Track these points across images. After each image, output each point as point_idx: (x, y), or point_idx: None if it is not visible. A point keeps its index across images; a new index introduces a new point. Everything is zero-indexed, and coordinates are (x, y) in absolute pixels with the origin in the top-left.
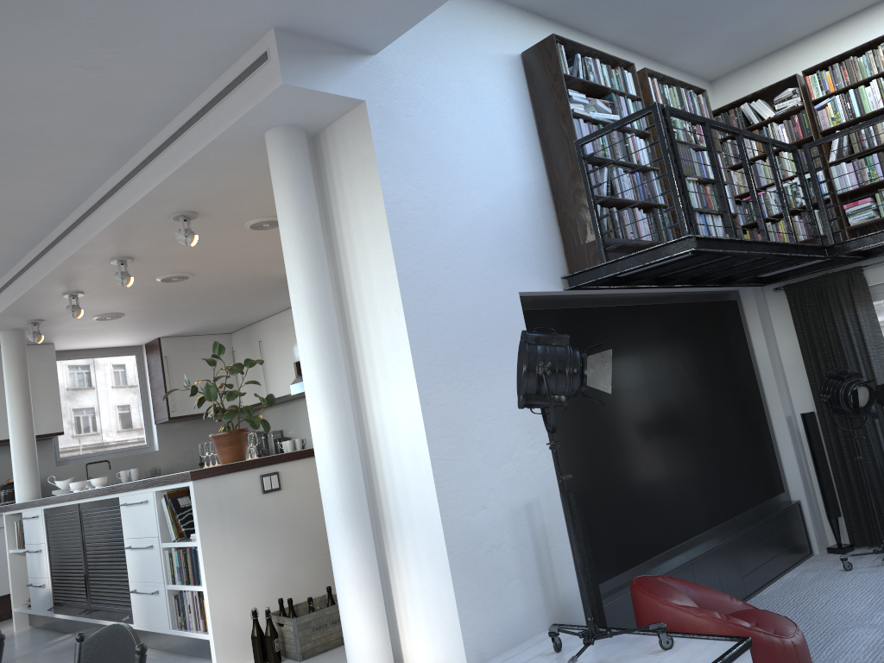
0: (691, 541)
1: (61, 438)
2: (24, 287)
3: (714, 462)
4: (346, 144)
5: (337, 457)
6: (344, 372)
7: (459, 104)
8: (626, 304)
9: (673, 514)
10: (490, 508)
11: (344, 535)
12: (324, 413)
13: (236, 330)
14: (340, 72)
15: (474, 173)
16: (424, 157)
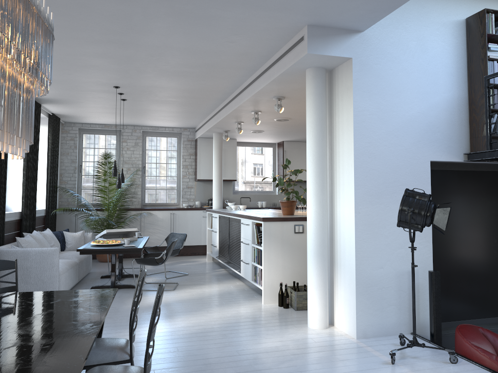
0: None
1: (236, 182)
2: (219, 118)
3: None
4: (342, 78)
5: (315, 228)
6: (325, 189)
7: (412, 54)
8: None
9: None
10: (385, 269)
11: (312, 263)
12: (312, 207)
13: None
14: (340, 43)
15: (414, 93)
16: (382, 86)
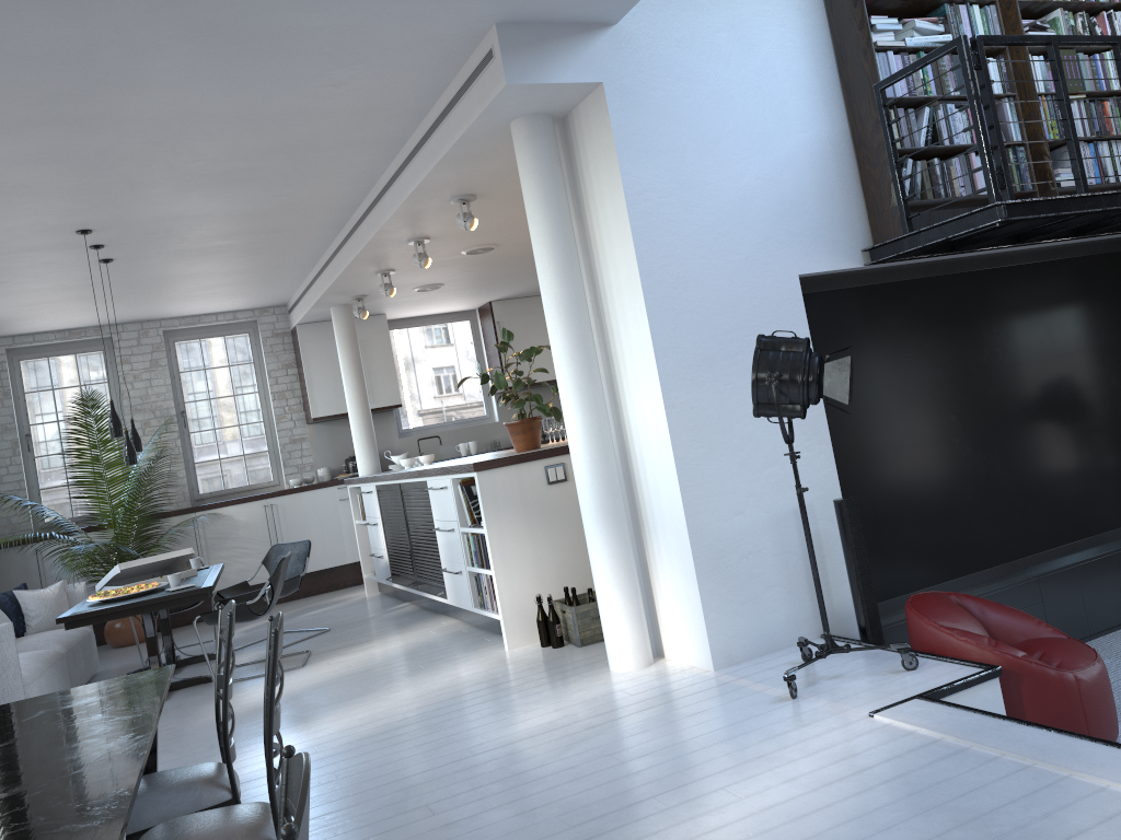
0: (1046, 554)
1: (402, 410)
2: (338, 269)
3: (1097, 459)
4: (590, 129)
5: (589, 459)
6: (596, 373)
7: (725, 60)
8: (968, 270)
9: (1020, 522)
10: (748, 514)
11: (597, 534)
12: (575, 415)
13: None
14: (572, 55)
15: (742, 140)
16: (676, 134)
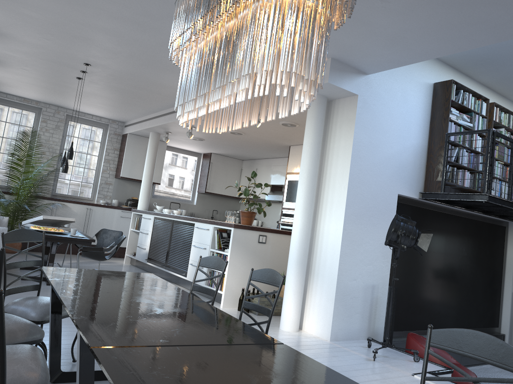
0: None
1: (156, 186)
2: (173, 119)
3: (465, 299)
4: (343, 110)
5: (301, 239)
6: (313, 205)
7: (397, 103)
8: (446, 212)
9: (437, 315)
10: (357, 281)
11: (294, 271)
12: (301, 220)
13: (246, 159)
14: (351, 80)
15: (394, 135)
16: (375, 124)
